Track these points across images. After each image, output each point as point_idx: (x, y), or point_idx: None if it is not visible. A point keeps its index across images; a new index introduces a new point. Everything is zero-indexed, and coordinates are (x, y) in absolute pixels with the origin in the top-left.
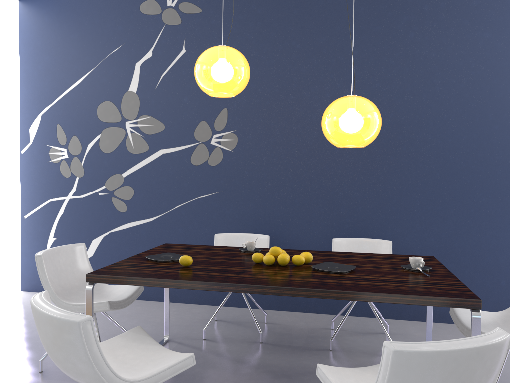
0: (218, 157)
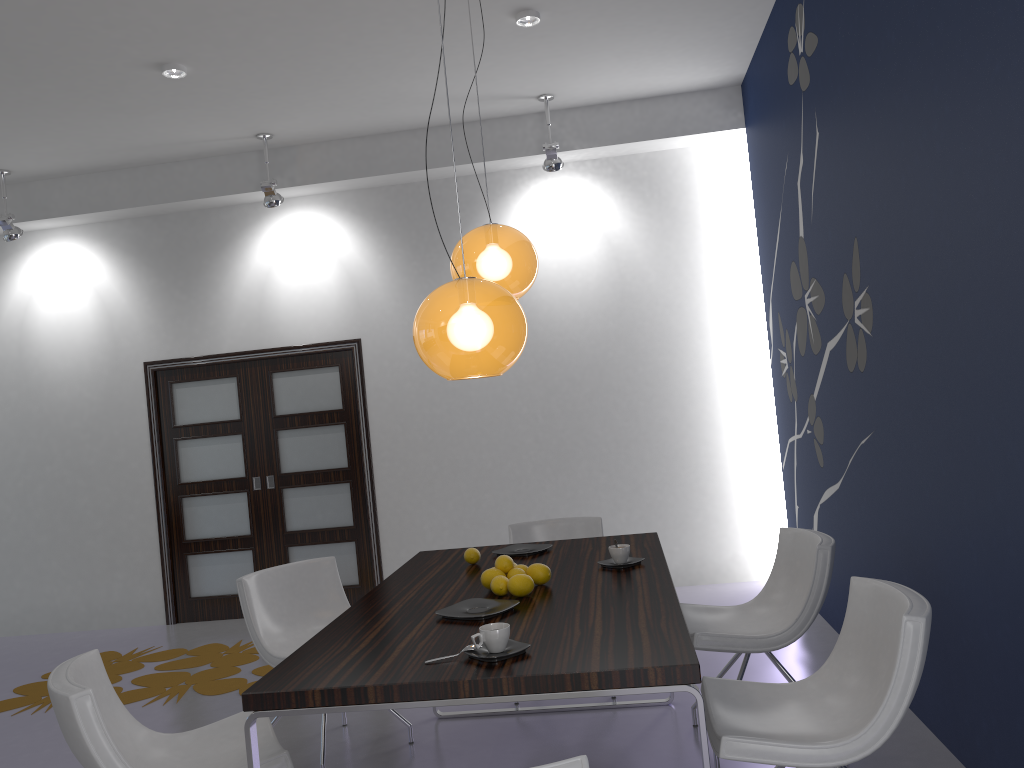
0: (863, 351)
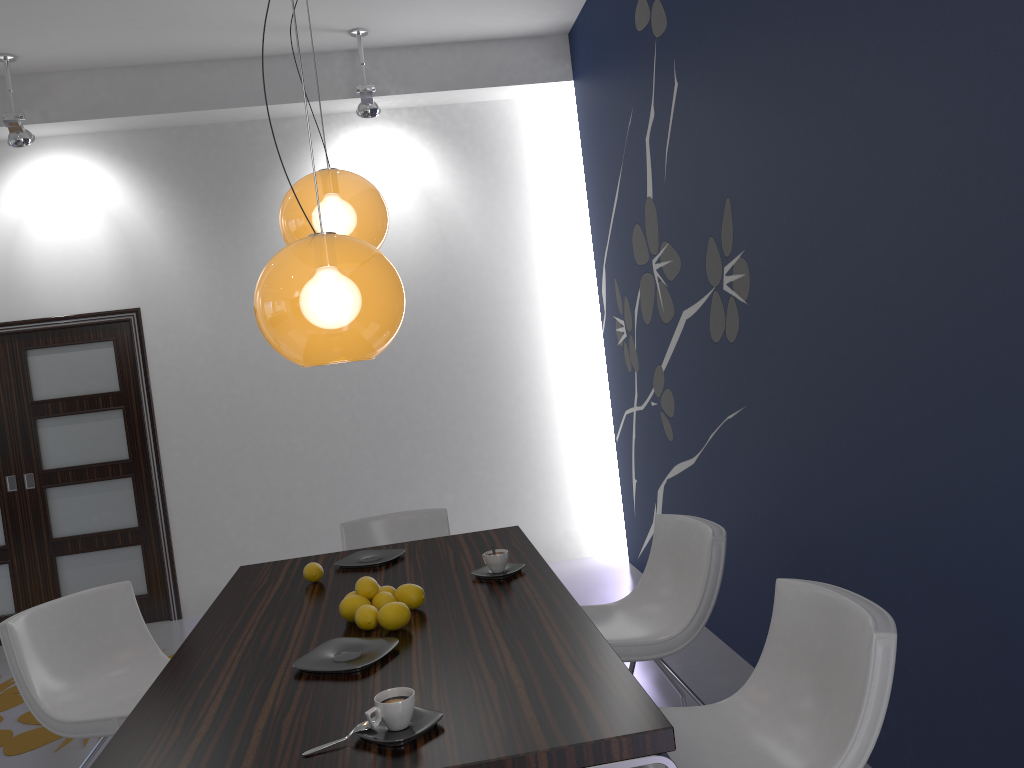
0: (735, 321)
